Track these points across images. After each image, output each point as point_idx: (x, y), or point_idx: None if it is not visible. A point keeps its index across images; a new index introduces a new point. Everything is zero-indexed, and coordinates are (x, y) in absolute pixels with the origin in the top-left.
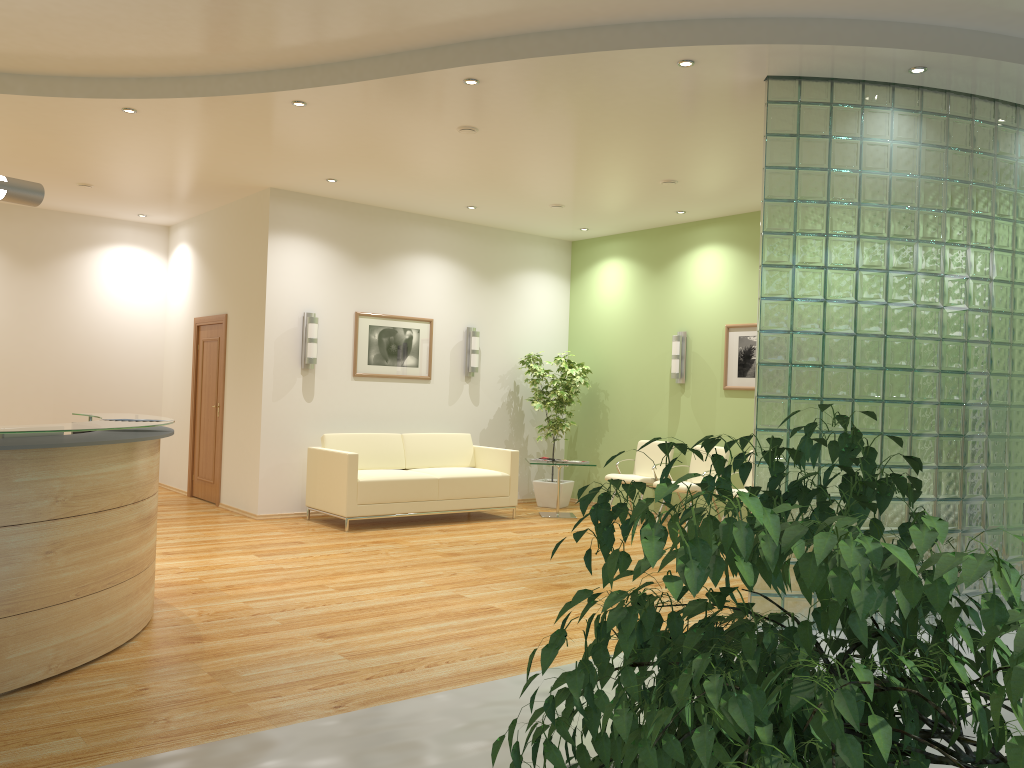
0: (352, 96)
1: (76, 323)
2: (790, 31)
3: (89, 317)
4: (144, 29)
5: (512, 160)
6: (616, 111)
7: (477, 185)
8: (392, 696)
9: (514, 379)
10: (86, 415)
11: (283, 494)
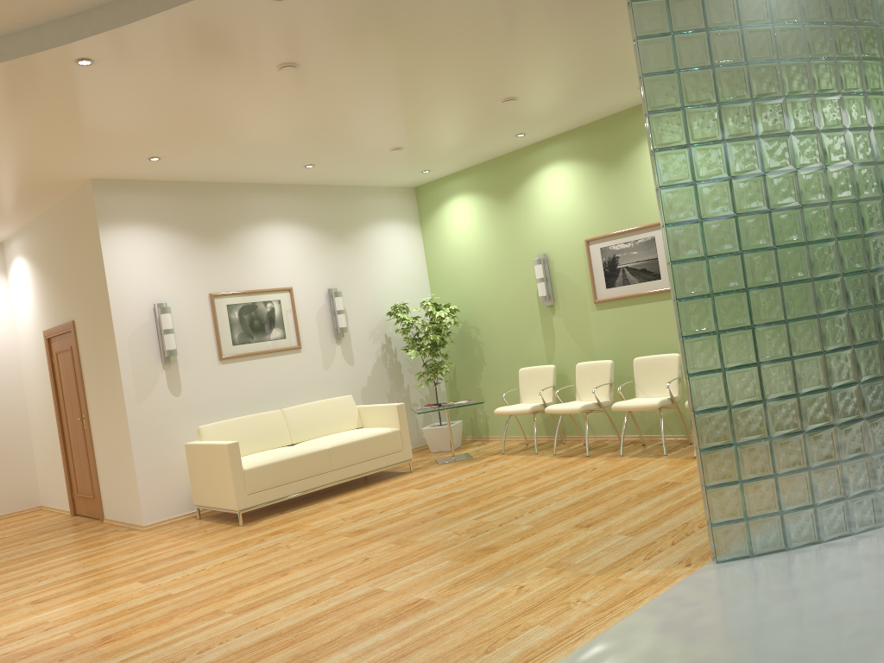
0: (144, 41)
1: None
2: None
3: None
4: None
5: (343, 100)
6: (450, 14)
7: (311, 138)
8: None
9: (384, 332)
10: None
11: (168, 497)
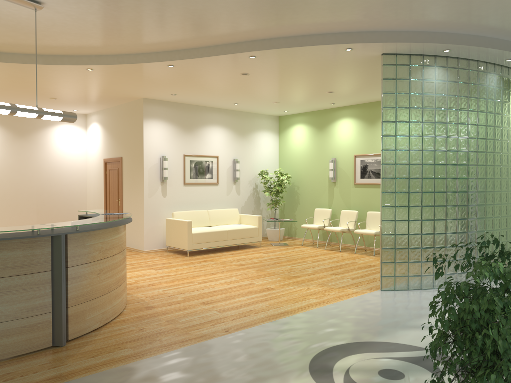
0: (196, 63)
1: (45, 163)
2: (394, 37)
3: (51, 159)
4: (106, 37)
5: (261, 85)
6: (313, 66)
7: (241, 95)
8: (246, 326)
9: (255, 182)
10: (86, 211)
11: (155, 240)
